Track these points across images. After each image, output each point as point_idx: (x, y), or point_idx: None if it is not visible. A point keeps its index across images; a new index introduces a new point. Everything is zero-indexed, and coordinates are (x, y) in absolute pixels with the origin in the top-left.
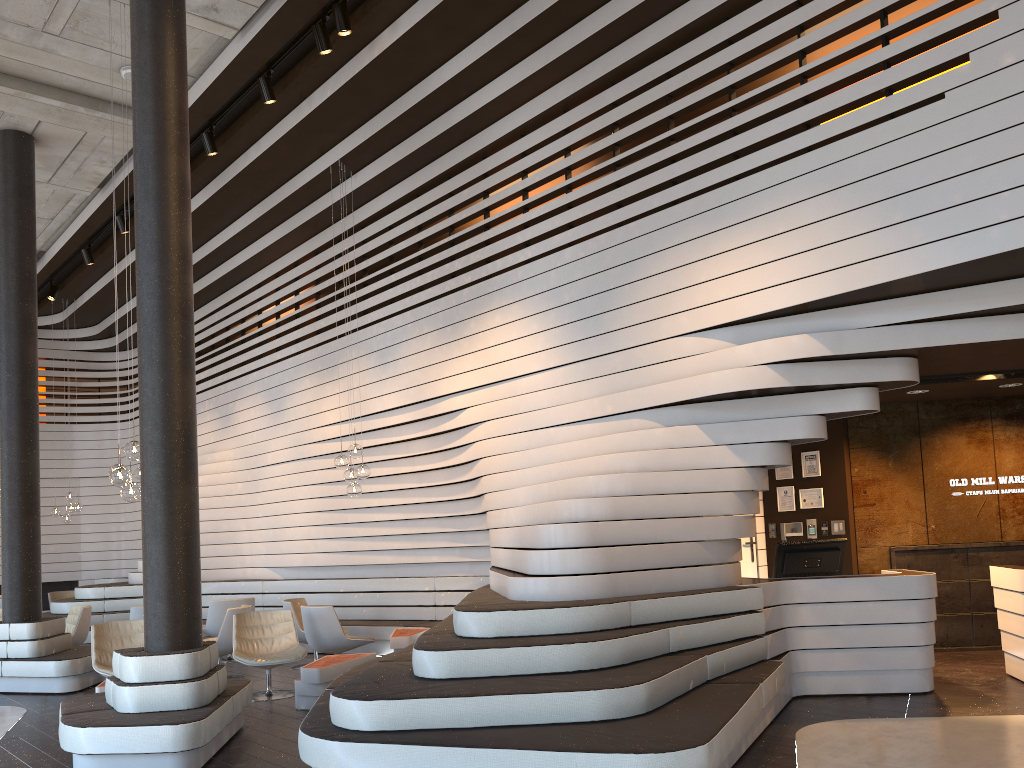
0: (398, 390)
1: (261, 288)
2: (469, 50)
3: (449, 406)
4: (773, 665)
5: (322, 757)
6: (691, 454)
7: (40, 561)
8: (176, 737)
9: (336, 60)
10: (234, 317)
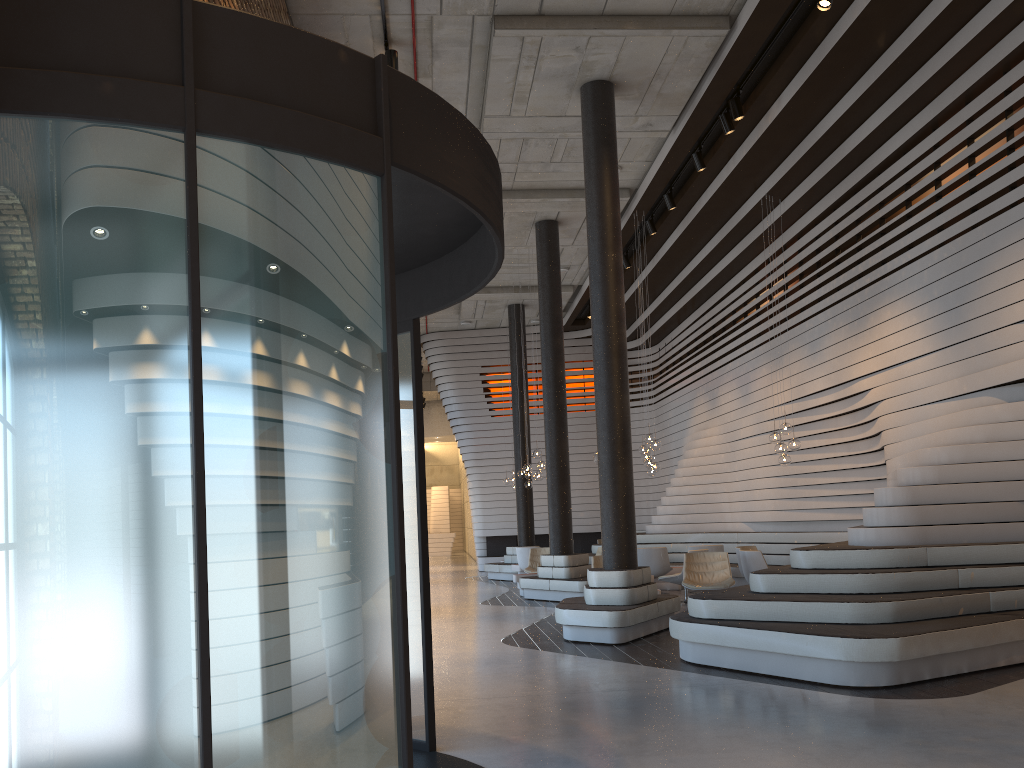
0: (823, 375)
1: (733, 293)
2: (842, 102)
3: (858, 388)
4: None
5: (675, 631)
6: (1022, 426)
7: (570, 514)
8: (610, 618)
9: (745, 129)
10: (716, 317)
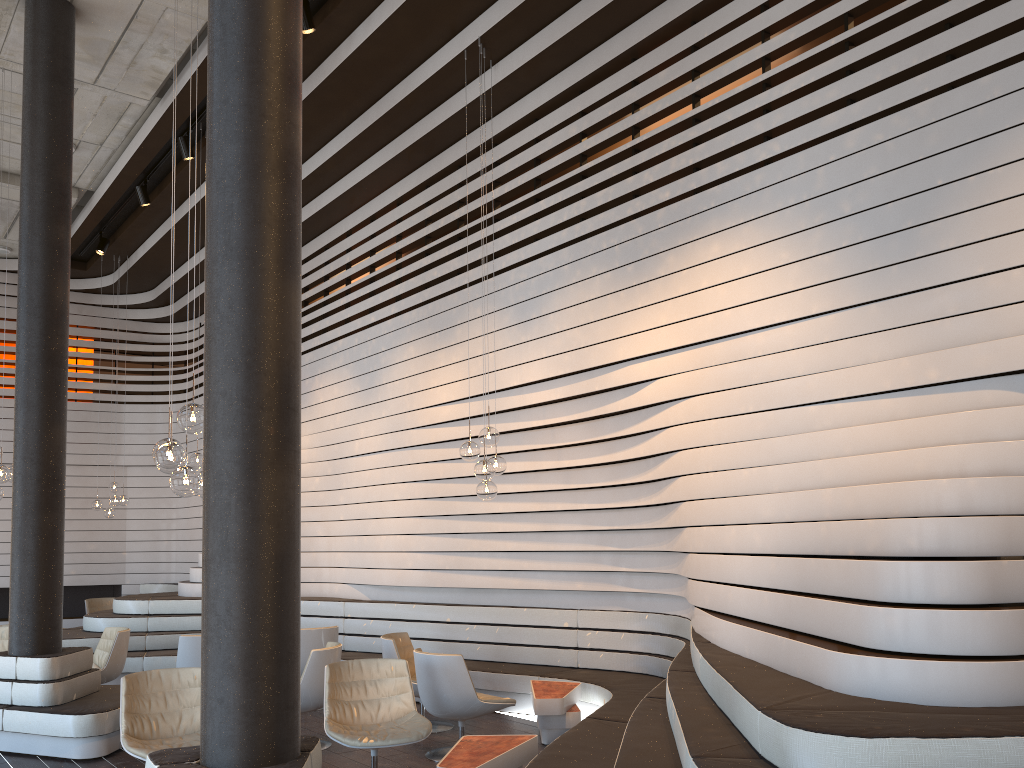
0: (546, 356)
1: (351, 236)
2: None
3: (627, 377)
4: None
5: None
6: None
7: (62, 572)
8: None
9: None
10: (315, 274)
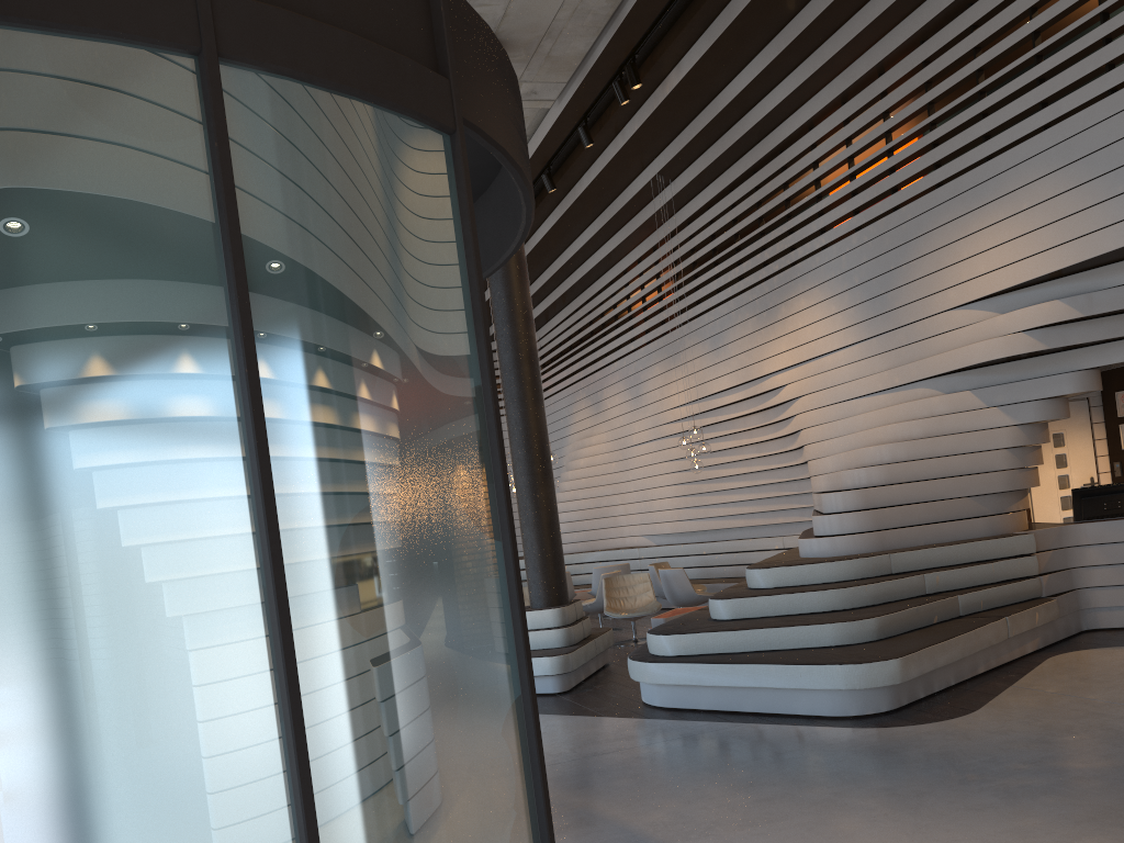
0: (729, 372)
1: (613, 285)
2: (747, 70)
3: (771, 384)
4: (1040, 602)
5: (639, 673)
6: (964, 418)
7: None
8: (552, 665)
9: (637, 100)
10: (594, 312)
